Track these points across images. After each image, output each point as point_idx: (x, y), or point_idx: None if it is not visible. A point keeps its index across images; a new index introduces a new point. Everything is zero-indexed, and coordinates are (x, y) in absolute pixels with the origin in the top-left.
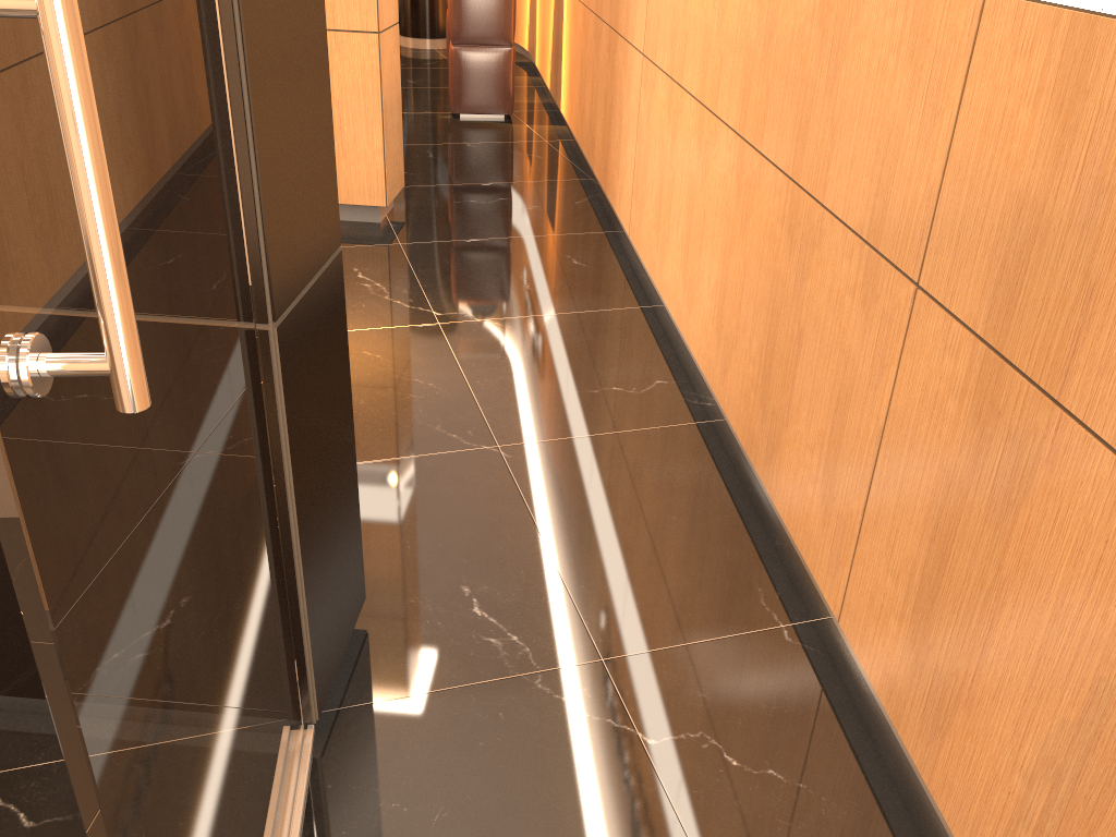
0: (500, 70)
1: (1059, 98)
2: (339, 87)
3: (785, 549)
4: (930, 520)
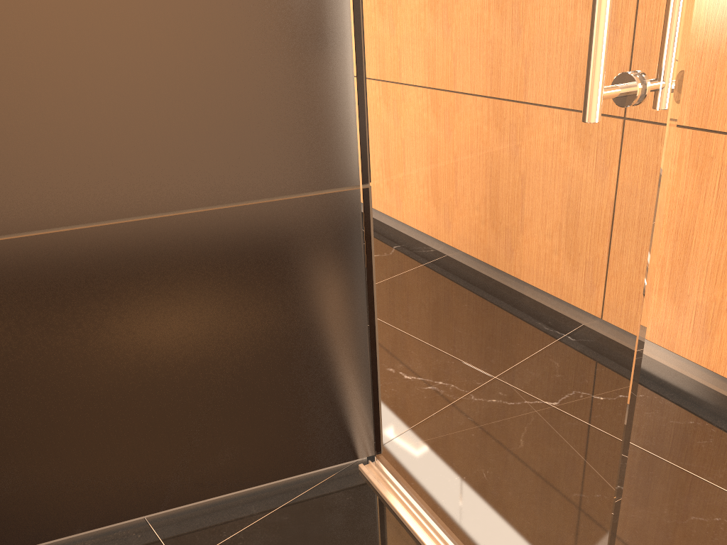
0: None
1: None
2: None
3: None
4: (670, 231)
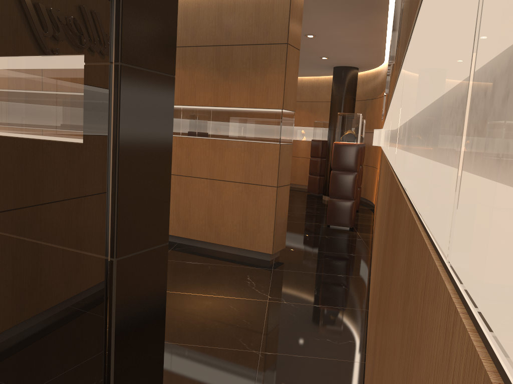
0: (348, 209)
1: (388, 203)
2: (260, 206)
3: None
4: None
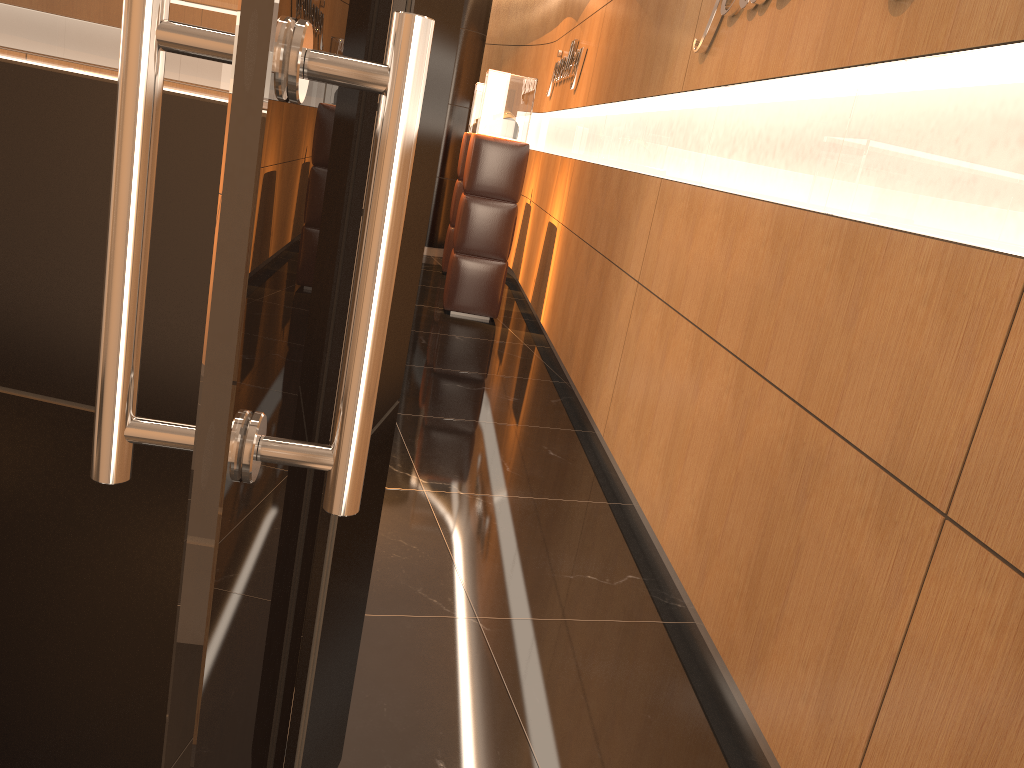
0: (493, 279)
1: None
2: None
3: (761, 766)
4: (956, 757)
